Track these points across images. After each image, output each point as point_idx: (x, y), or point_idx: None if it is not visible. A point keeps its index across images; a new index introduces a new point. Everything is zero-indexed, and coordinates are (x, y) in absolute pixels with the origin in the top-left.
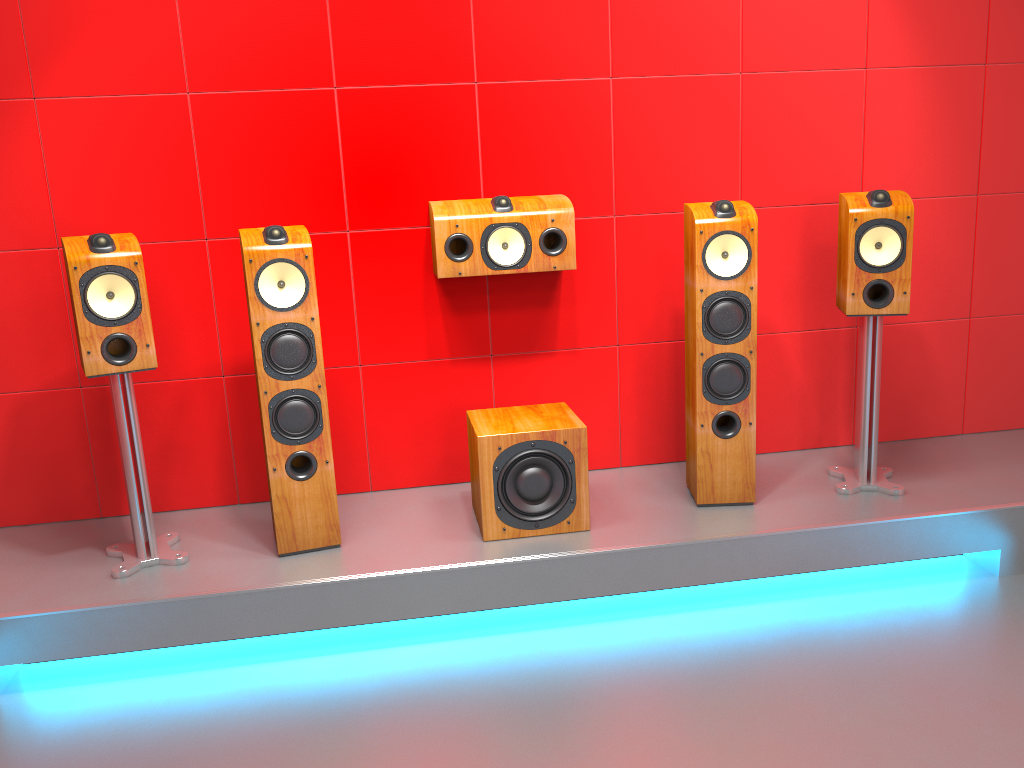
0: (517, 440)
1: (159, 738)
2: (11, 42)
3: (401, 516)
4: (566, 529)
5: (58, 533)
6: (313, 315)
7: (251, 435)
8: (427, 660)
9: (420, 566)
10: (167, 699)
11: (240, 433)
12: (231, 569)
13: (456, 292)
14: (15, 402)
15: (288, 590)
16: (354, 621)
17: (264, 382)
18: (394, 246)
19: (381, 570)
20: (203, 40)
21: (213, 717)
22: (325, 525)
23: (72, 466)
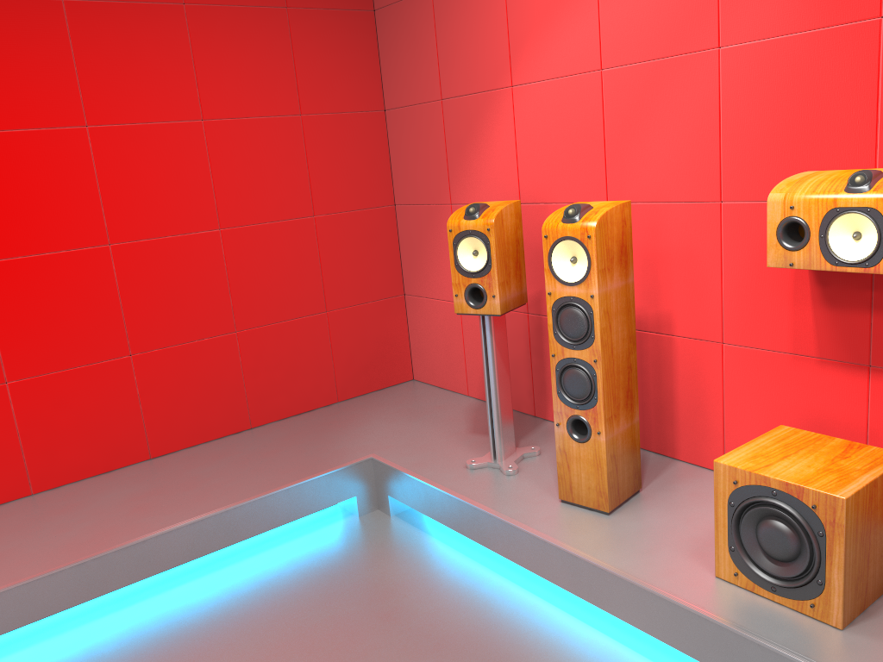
0: (756, 481)
1: (398, 594)
2: (502, 44)
3: (700, 511)
4: (809, 612)
5: None
6: (593, 293)
7: None
8: (599, 659)
9: (623, 568)
10: (437, 571)
11: None
12: (521, 495)
13: (831, 281)
14: None
15: (523, 532)
16: (565, 587)
17: (553, 346)
18: (765, 221)
19: (594, 553)
20: (614, 18)
21: (435, 601)
22: (595, 490)
23: (521, 371)
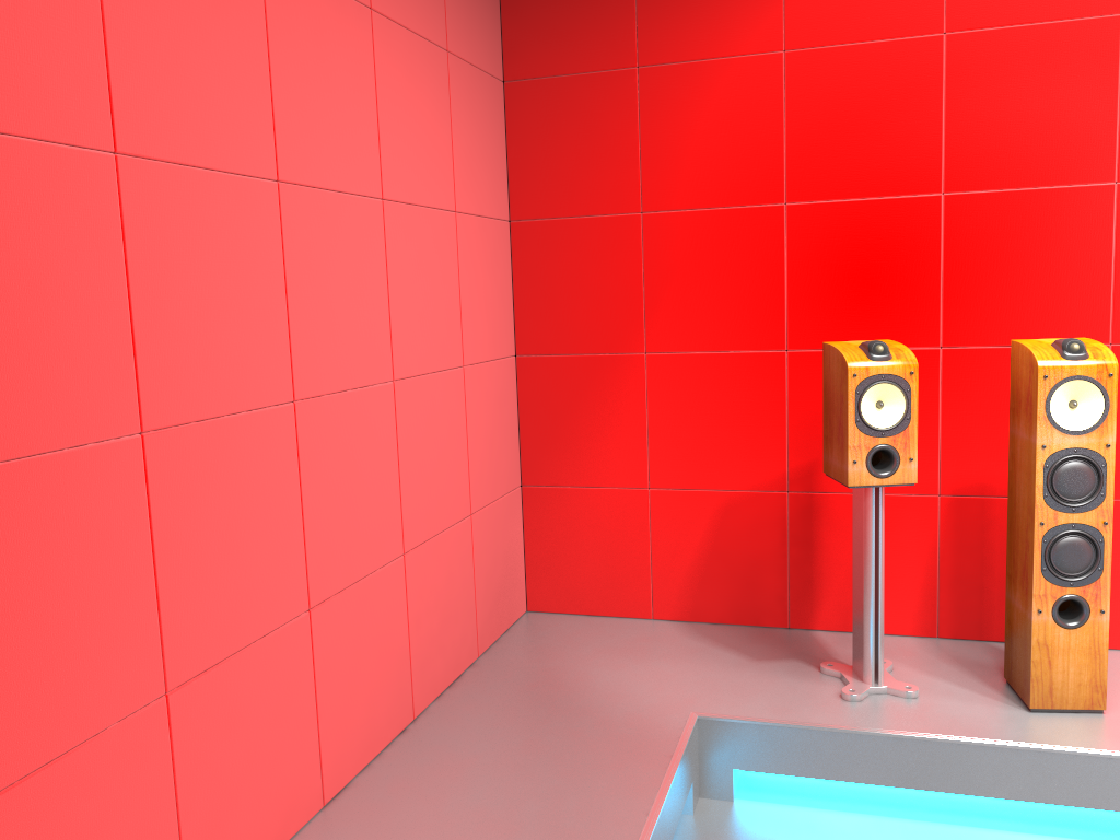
0: None
1: None
2: (771, 150)
3: None
4: None
5: (753, 638)
6: (1108, 441)
7: (962, 563)
8: None
9: None
10: None
11: (949, 559)
12: (977, 715)
13: None
14: (723, 500)
15: (1063, 755)
16: None
17: (1040, 512)
18: None
19: None
20: (967, 138)
21: None
22: (1089, 684)
23: (767, 571)
